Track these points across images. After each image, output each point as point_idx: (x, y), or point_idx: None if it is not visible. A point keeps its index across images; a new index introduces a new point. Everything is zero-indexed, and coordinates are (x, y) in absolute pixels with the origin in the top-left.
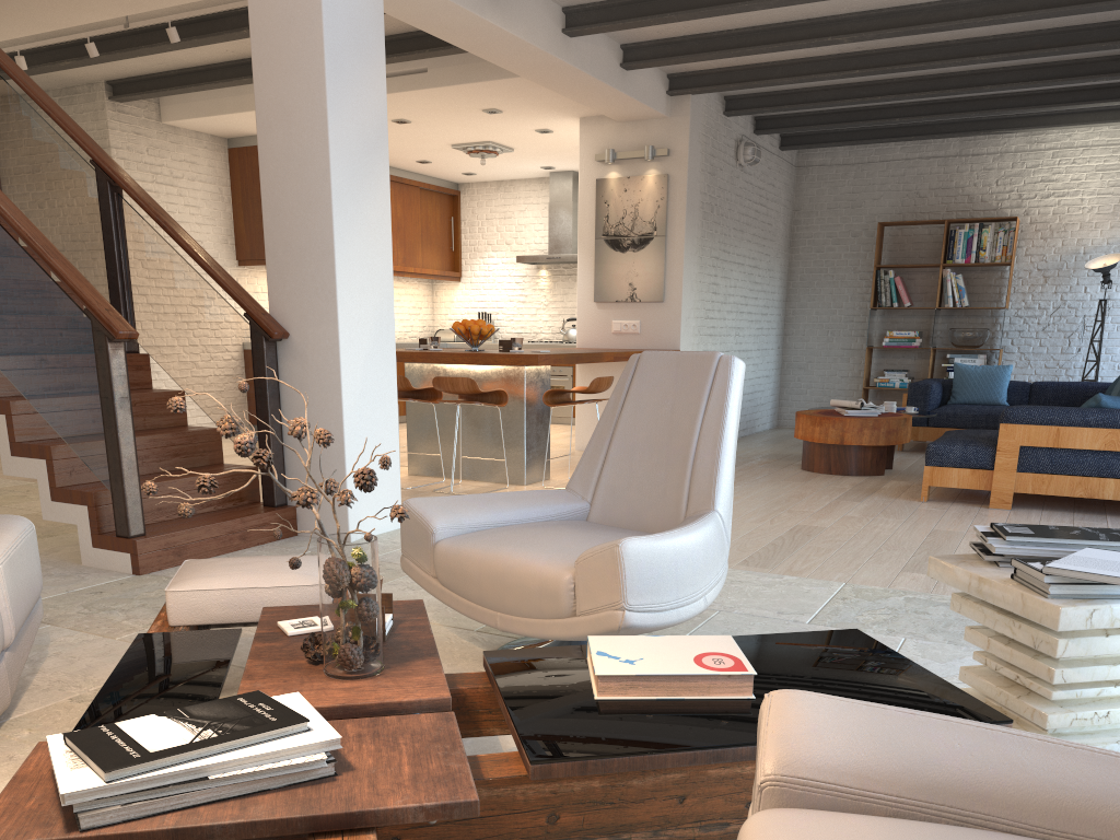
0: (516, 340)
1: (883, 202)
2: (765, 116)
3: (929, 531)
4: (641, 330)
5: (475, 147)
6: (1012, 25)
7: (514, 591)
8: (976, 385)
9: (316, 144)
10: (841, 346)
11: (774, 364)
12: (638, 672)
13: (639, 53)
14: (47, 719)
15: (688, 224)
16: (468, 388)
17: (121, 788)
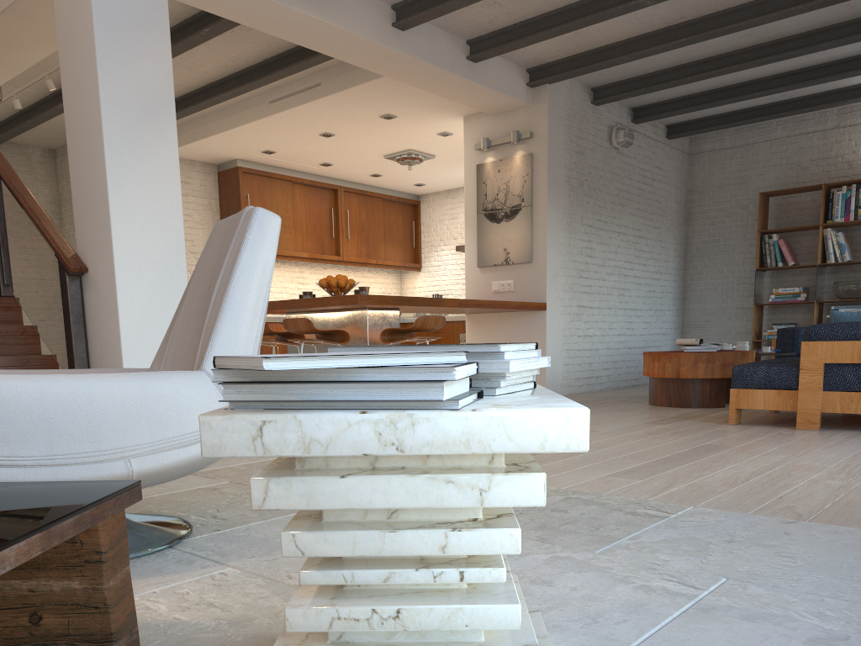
0: (362, 289)
1: (767, 177)
2: (640, 106)
3: (698, 445)
4: (515, 288)
5: (400, 155)
6: None
7: None
8: None
9: (93, 103)
10: (735, 305)
11: (673, 324)
12: None
13: (481, 45)
14: None
15: (551, 194)
16: (306, 327)
17: None
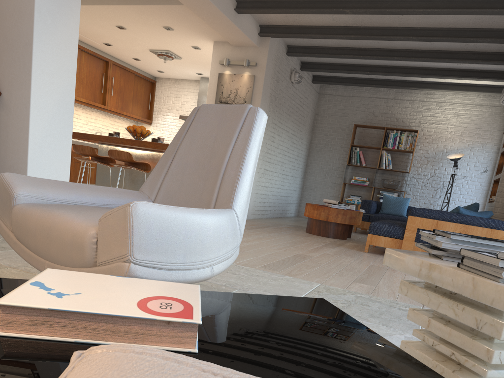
0: (160, 139)
1: (357, 116)
2: (306, 62)
3: (368, 265)
4: None
5: (161, 52)
6: (429, 22)
7: (56, 243)
8: (392, 205)
9: None
10: (331, 181)
11: (299, 185)
12: (54, 306)
13: (245, 4)
14: None
15: (262, 102)
16: (127, 158)
17: None
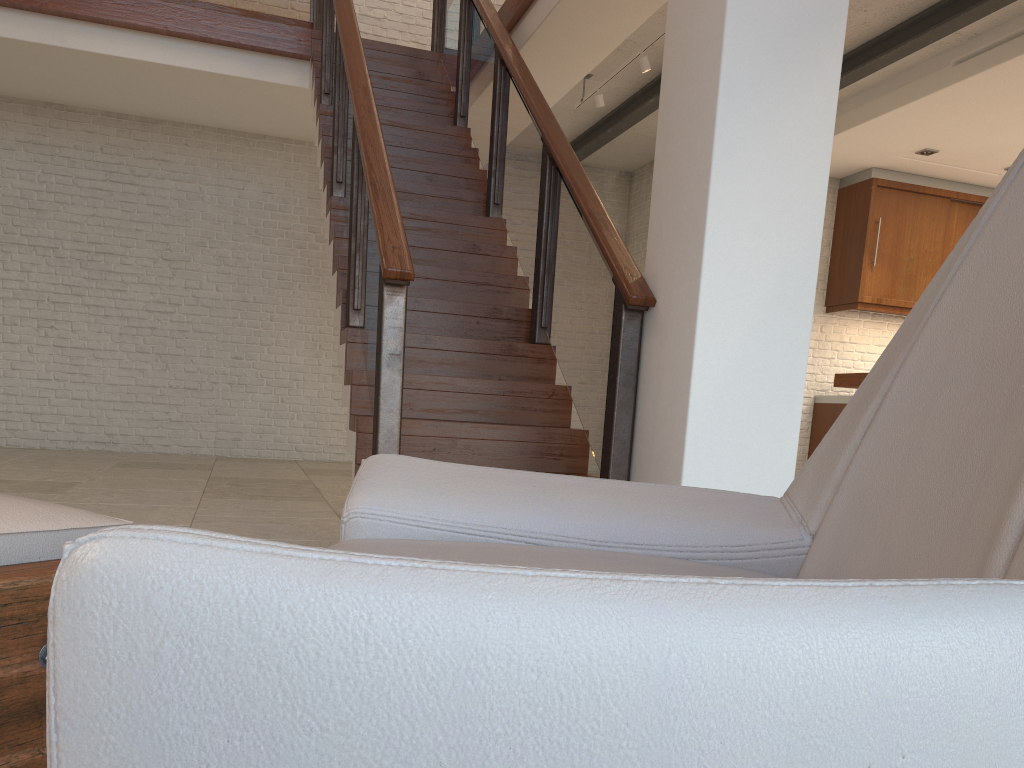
0: None
1: None
2: None
3: None
4: None
5: None
6: None
7: None
8: None
9: (713, 22)
10: None
11: None
12: None
13: None
14: None
15: None
16: None
17: None
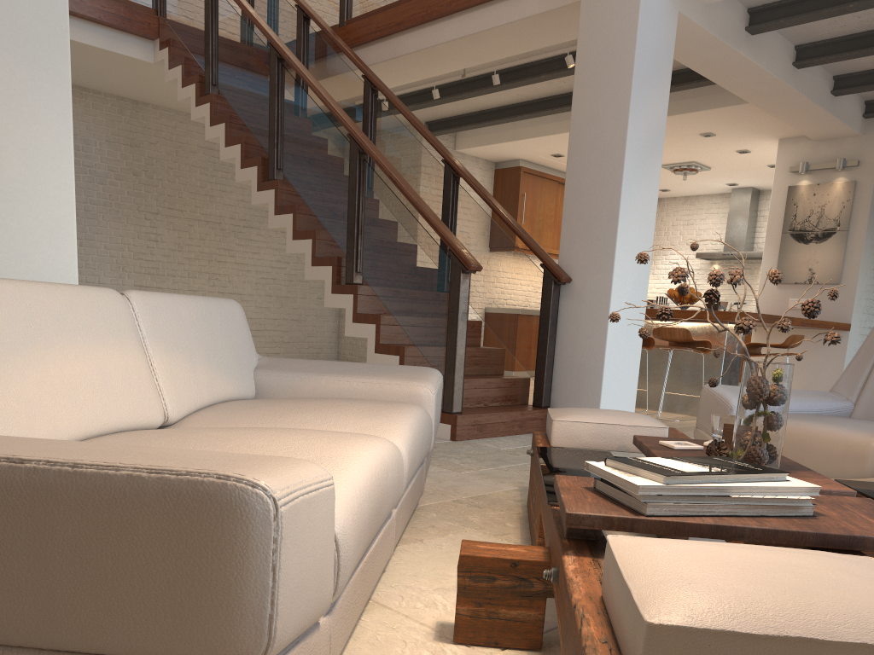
0: (722, 303)
1: None
2: None
3: None
4: None
5: (680, 166)
6: None
7: (815, 454)
8: None
9: (616, 140)
10: None
11: None
12: None
13: (849, 81)
14: (443, 509)
15: (869, 221)
16: (683, 337)
17: (673, 490)
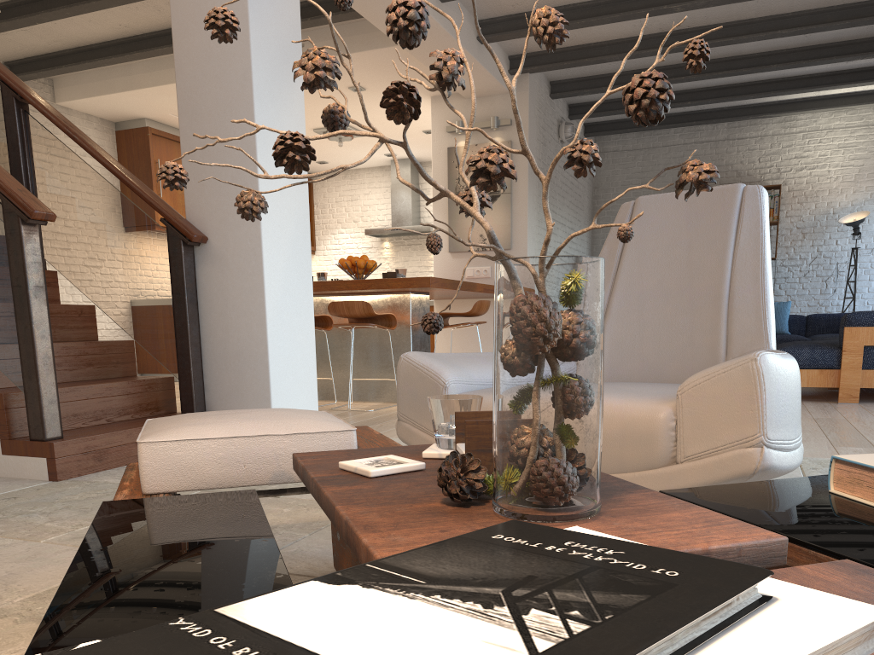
0: (401, 271)
1: (667, 179)
2: (577, 103)
3: (812, 418)
4: (492, 275)
5: None
6: (810, 1)
7: None
8: None
9: (236, 44)
10: None
11: None
12: None
13: (493, 27)
14: None
15: (530, 183)
16: (363, 311)
17: None
